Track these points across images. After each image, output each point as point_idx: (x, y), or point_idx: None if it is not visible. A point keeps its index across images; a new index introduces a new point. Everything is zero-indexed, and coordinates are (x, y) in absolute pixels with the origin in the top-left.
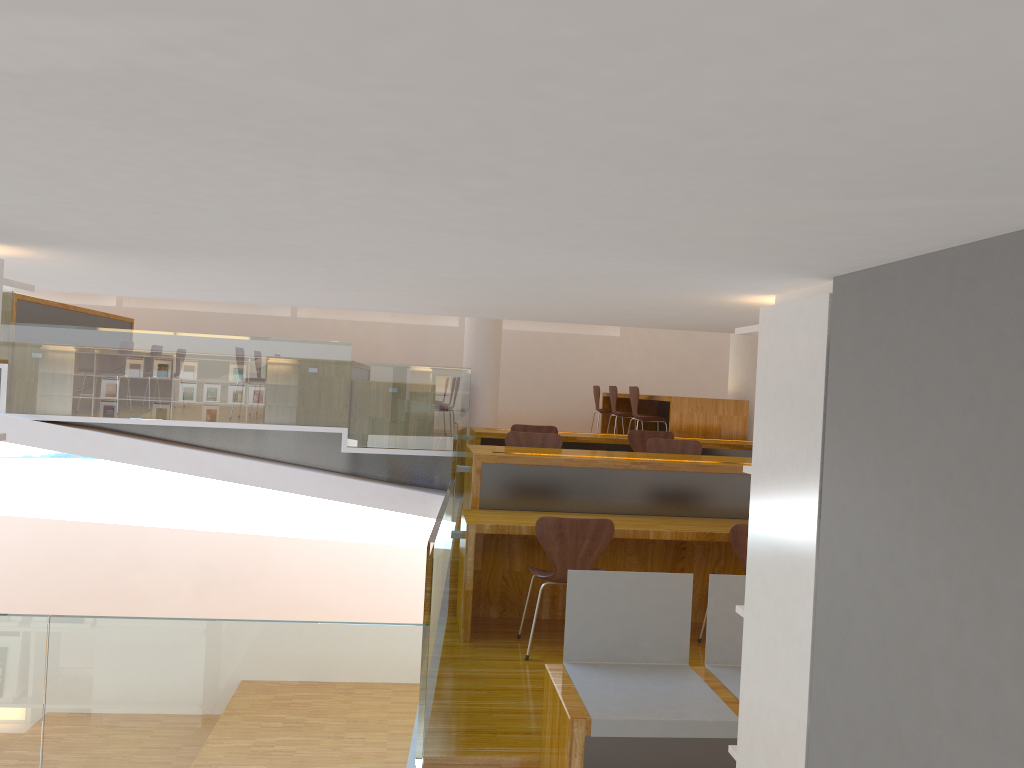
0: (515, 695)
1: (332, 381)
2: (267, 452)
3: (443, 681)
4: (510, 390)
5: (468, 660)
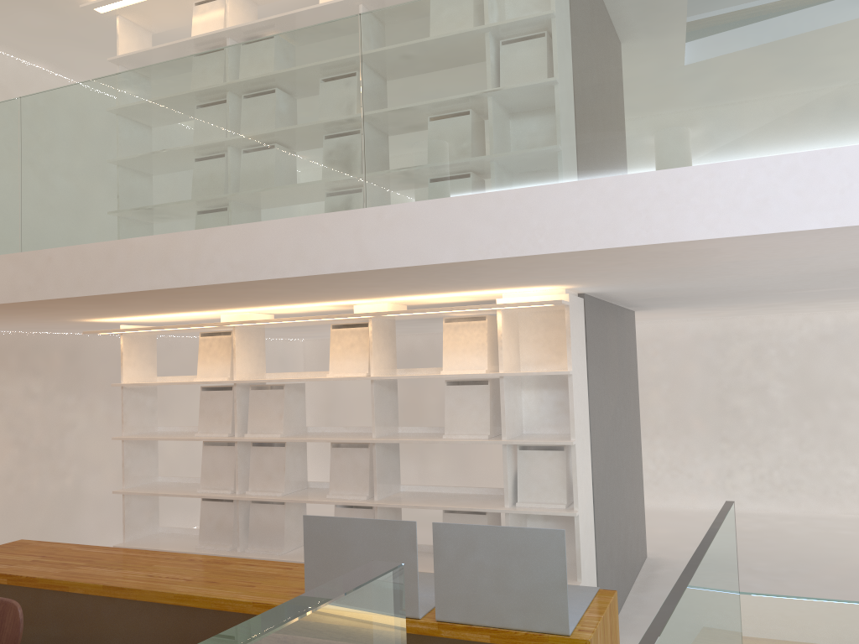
0: None
1: None
2: None
3: None
4: None
5: None
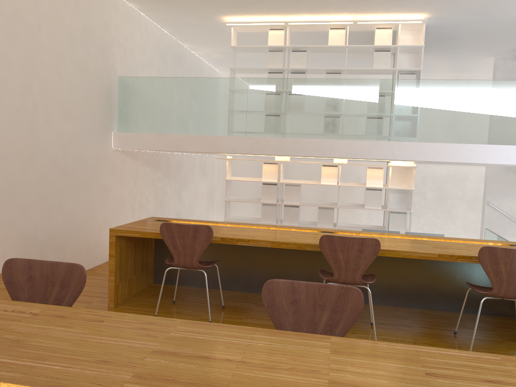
0: None
1: None
2: None
3: None
4: None
5: None
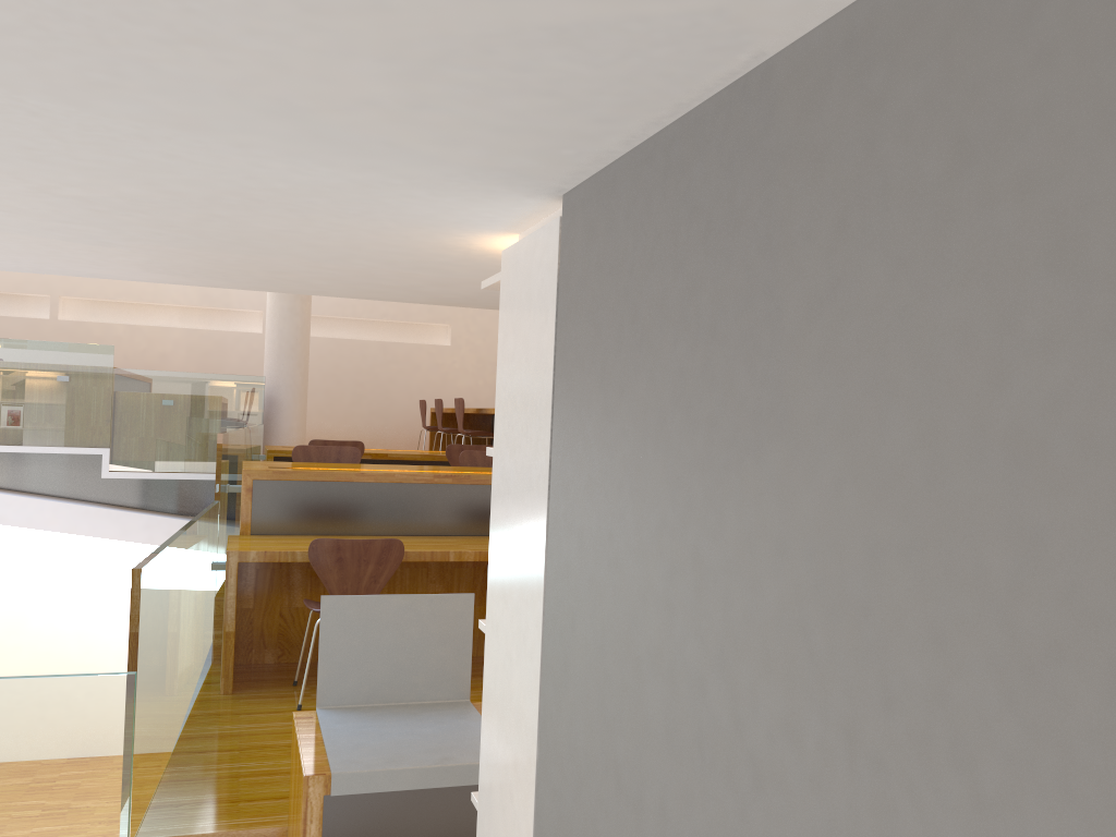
0: (275, 753)
1: (89, 392)
2: (4, 480)
3: (185, 743)
4: (325, 406)
5: (225, 716)
